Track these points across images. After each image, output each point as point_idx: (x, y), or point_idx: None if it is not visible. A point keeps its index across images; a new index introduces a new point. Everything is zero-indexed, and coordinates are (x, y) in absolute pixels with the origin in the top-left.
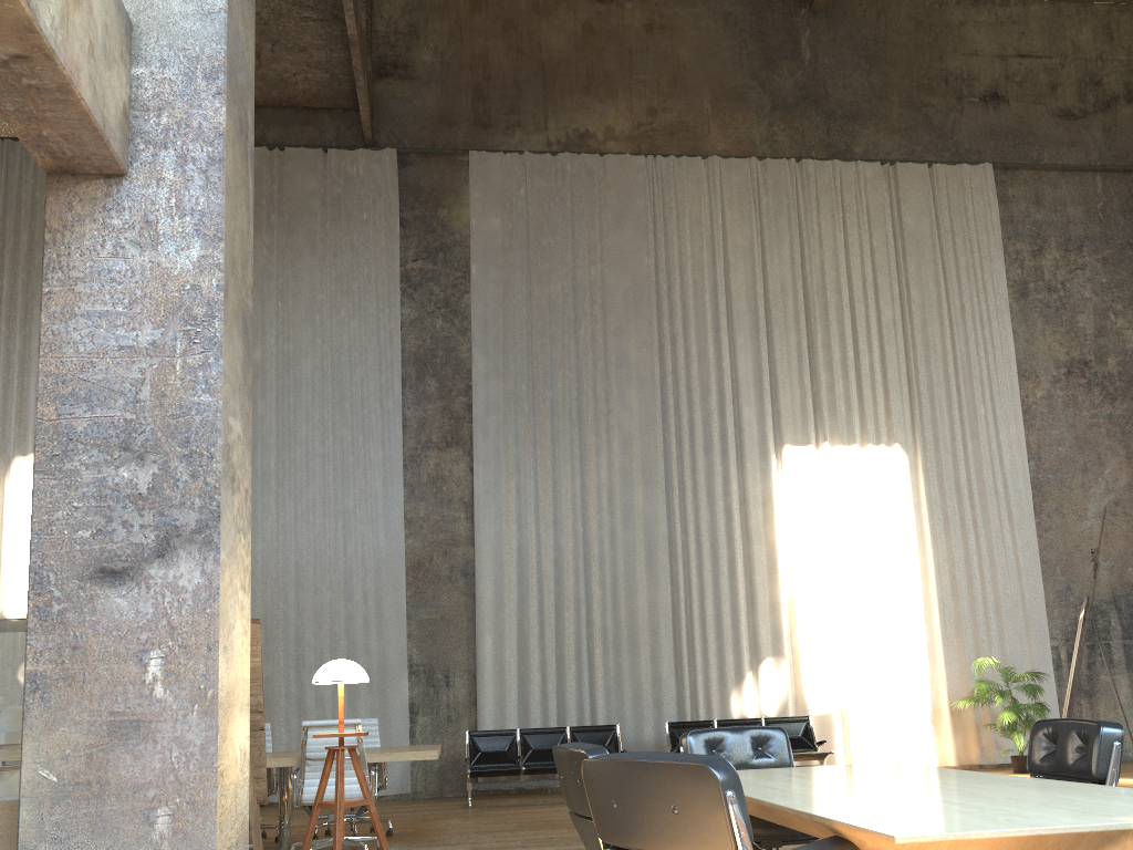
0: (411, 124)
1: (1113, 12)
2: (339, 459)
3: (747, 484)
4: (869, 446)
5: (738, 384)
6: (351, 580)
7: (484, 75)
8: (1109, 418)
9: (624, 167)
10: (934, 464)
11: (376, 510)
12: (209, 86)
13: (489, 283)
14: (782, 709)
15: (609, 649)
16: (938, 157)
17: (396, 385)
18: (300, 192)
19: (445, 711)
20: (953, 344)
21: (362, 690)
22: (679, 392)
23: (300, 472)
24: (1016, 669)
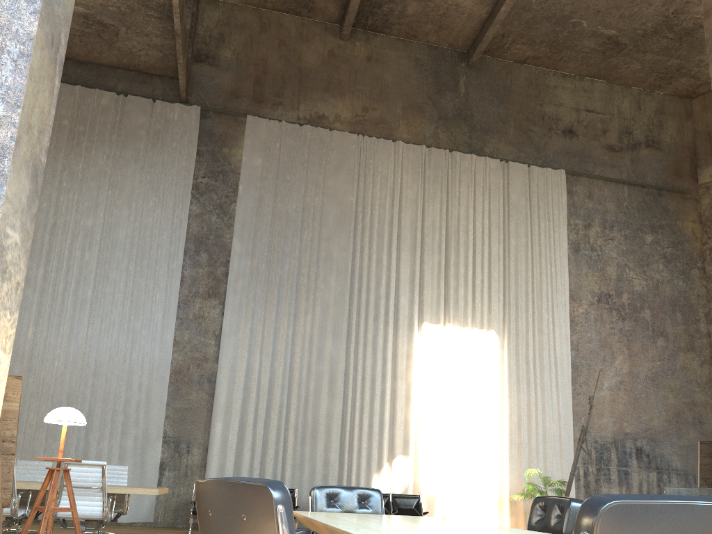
0: (212, 93)
1: (642, 94)
2: (135, 296)
3: (398, 344)
4: (476, 329)
5: (399, 281)
6: (132, 376)
7: (263, 71)
8: (620, 331)
9: (344, 139)
10: (514, 345)
11: (155, 332)
12: (28, 7)
13: (249, 198)
14: (405, 490)
15: (298, 439)
16: (534, 162)
17: (180, 254)
18: (134, 123)
19: (184, 469)
20: (532, 274)
21: (129, 449)
22: (362, 281)
23: (107, 301)
24: (552, 478)
